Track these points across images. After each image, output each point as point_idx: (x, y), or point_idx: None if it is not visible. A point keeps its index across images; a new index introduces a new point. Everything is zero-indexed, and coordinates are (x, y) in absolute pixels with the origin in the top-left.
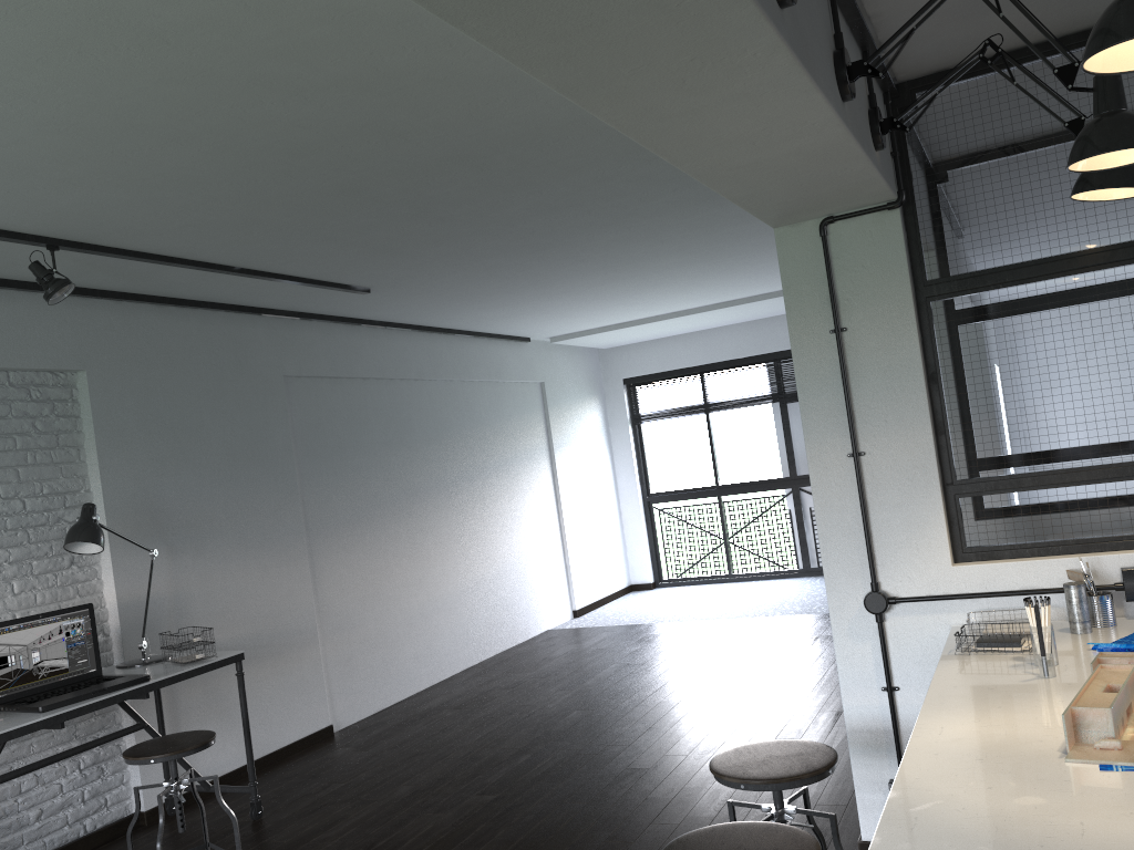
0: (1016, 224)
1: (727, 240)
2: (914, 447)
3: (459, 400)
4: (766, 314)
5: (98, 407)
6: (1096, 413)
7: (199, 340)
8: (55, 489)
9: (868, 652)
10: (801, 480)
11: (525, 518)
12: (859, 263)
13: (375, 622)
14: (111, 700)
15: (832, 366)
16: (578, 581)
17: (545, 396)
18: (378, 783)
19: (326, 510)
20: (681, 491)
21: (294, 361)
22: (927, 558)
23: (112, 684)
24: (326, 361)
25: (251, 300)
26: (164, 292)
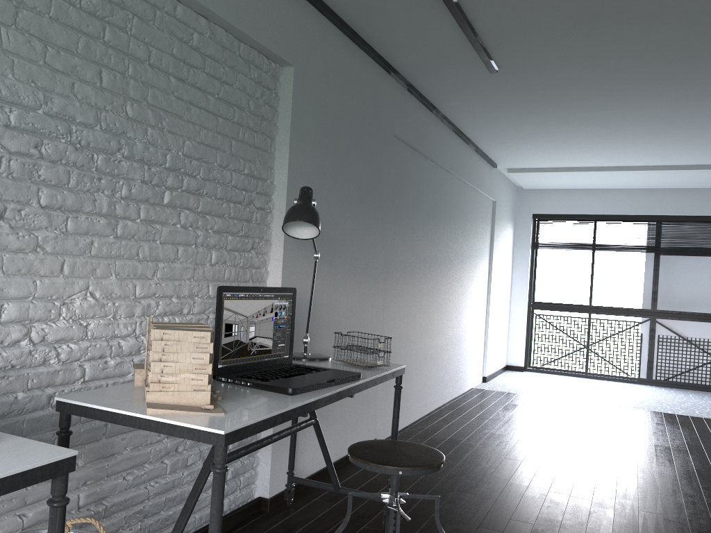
0: None
1: None
2: None
3: (461, 196)
4: (667, 185)
5: (295, 105)
6: None
7: (357, 77)
8: (252, 172)
9: None
10: (659, 314)
11: (474, 300)
12: None
13: (404, 358)
14: (341, 393)
15: None
16: (489, 355)
17: (494, 212)
18: (479, 511)
19: (394, 257)
20: (559, 304)
21: (399, 123)
22: None
23: (334, 376)
24: (413, 132)
25: (400, 55)
26: (355, 19)
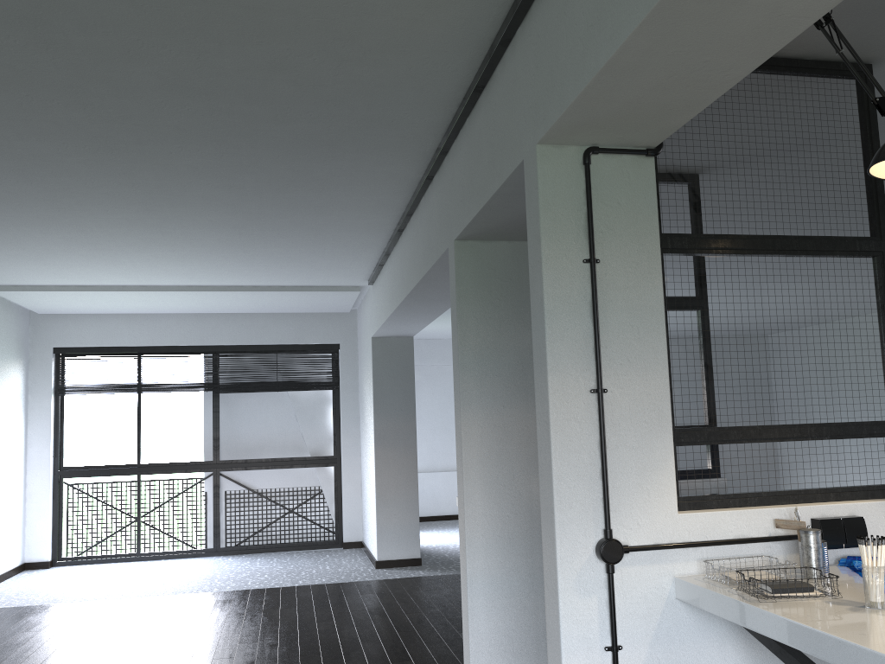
0: (732, 200)
1: (281, 208)
2: (652, 390)
3: None
4: (218, 309)
5: None
6: (783, 378)
7: None
8: None
9: (594, 607)
10: (223, 465)
11: None
12: (616, 200)
13: None
14: None
15: (582, 296)
16: None
17: None
18: None
19: None
20: (99, 467)
21: None
22: (657, 504)
23: None
24: None
25: None
26: None
